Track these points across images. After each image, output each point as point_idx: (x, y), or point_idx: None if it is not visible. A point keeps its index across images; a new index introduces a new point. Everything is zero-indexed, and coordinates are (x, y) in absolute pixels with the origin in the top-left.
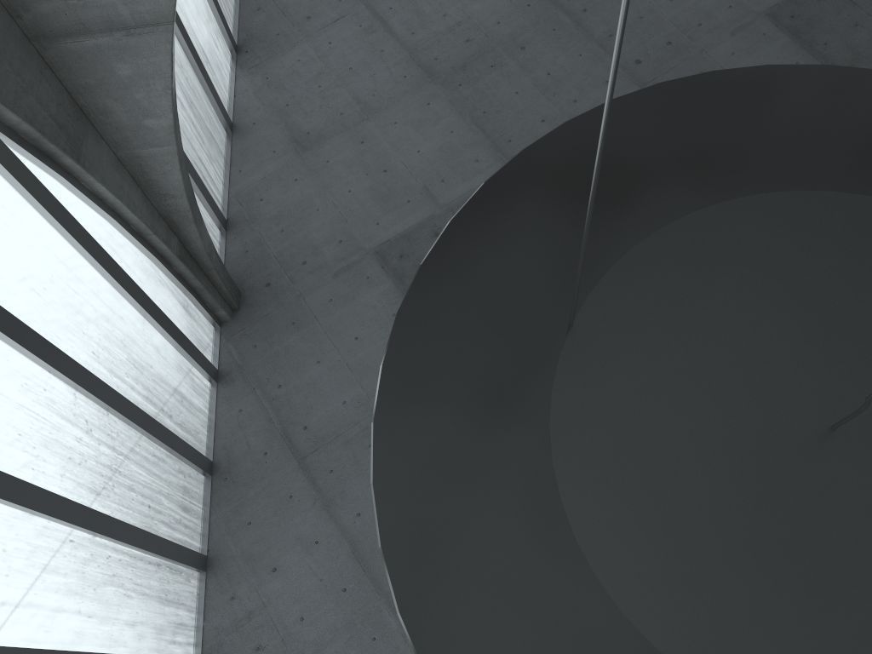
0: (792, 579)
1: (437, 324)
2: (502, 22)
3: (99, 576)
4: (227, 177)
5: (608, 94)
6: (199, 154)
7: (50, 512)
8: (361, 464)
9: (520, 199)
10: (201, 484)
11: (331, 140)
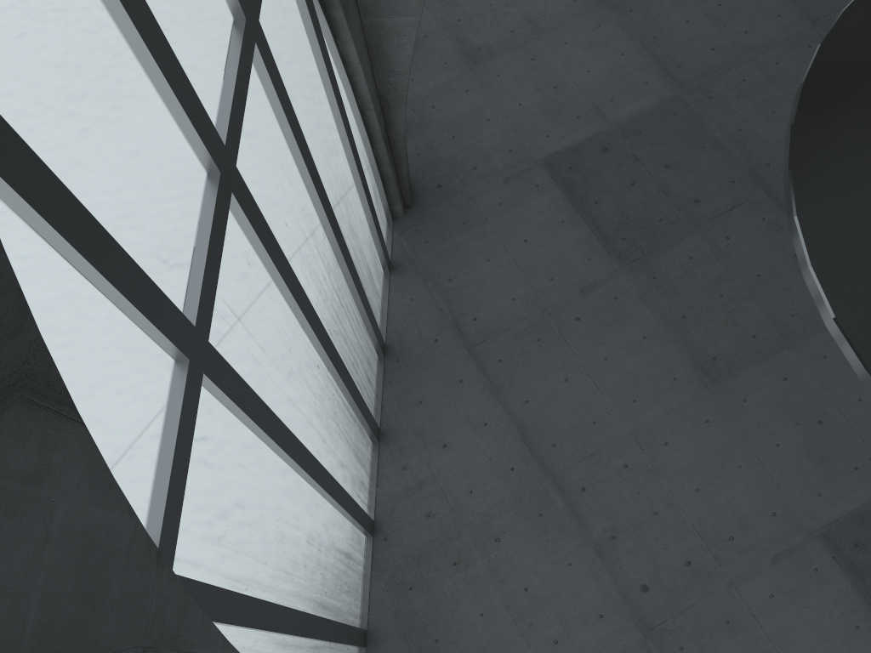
0: None
1: (841, 92)
2: None
3: (328, 408)
4: None
5: None
6: None
7: (315, 330)
8: (529, 356)
9: None
10: (376, 362)
11: (502, 55)
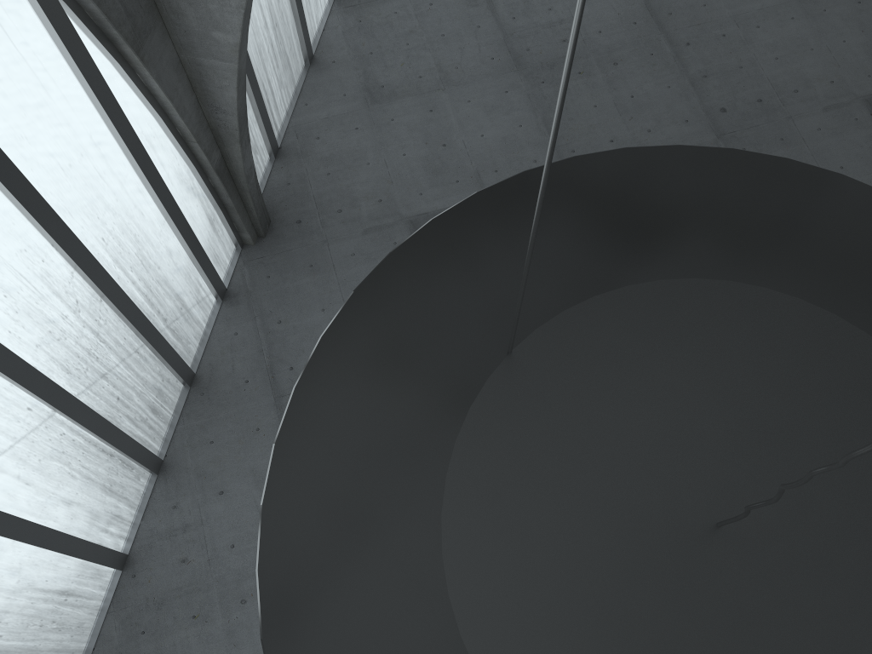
0: (627, 653)
1: (385, 313)
2: (604, 32)
3: (48, 449)
4: (292, 107)
5: (548, 151)
6: (270, 77)
7: (14, 376)
8: None
9: (505, 218)
10: (178, 391)
11: (402, 99)
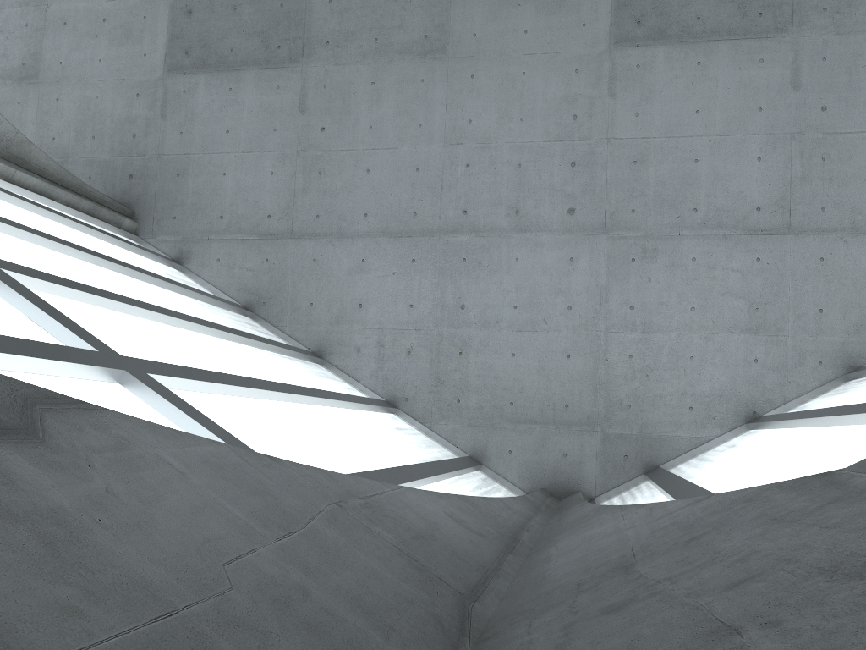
0: None
1: None
2: None
3: (262, 360)
4: None
5: None
6: None
7: (183, 319)
8: (329, 189)
9: None
10: (254, 321)
11: (44, 48)
